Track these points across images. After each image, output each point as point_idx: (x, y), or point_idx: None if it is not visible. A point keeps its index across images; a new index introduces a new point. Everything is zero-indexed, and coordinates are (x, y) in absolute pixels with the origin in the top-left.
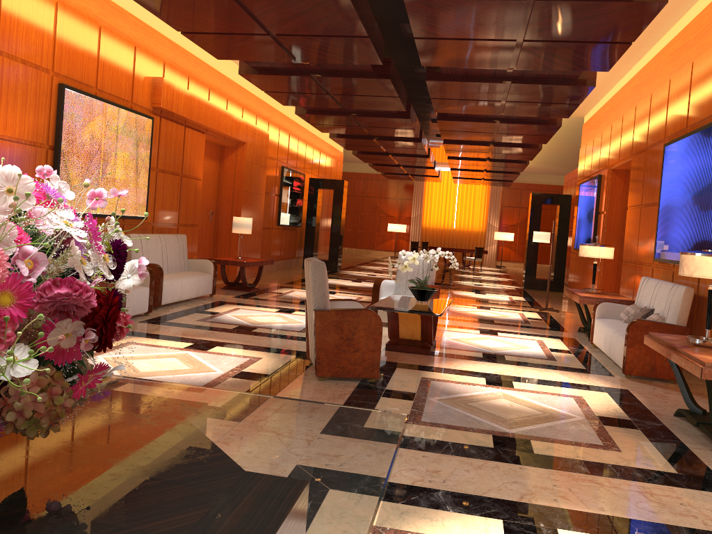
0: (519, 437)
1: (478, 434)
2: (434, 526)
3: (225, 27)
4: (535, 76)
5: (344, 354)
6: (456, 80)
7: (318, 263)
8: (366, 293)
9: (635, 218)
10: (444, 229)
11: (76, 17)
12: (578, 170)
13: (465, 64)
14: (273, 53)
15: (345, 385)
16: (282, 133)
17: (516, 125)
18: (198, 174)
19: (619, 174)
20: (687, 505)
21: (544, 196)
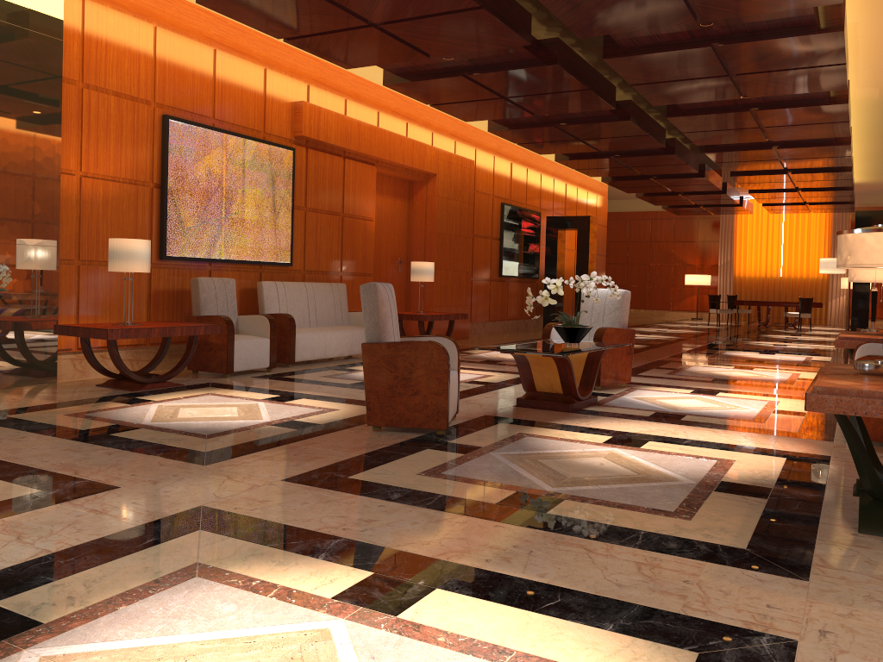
0: (554, 495)
1: (498, 489)
2: (272, 570)
3: (319, 24)
4: (752, 30)
5: (400, 398)
6: (642, 52)
7: (368, 285)
8: None
9: None
10: (766, 278)
11: (181, 40)
12: None
13: (632, 25)
14: (396, 50)
15: (400, 436)
16: (499, 161)
17: (781, 111)
18: (367, 213)
19: None
20: (694, 583)
21: (875, 215)
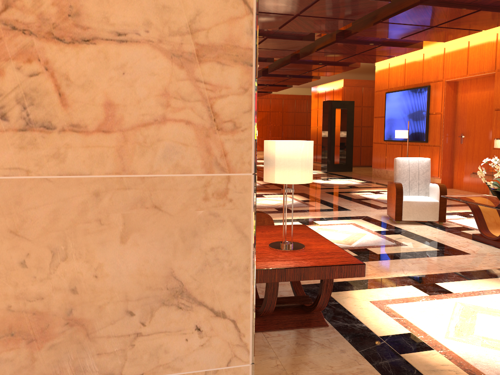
0: None
1: None
2: None
3: None
4: (498, 5)
5: None
6: (442, 5)
7: None
8: (278, 192)
9: None
10: None
11: None
12: (376, 83)
13: None
14: None
15: None
16: None
17: (390, 48)
18: None
19: (450, 85)
20: None
21: (337, 102)
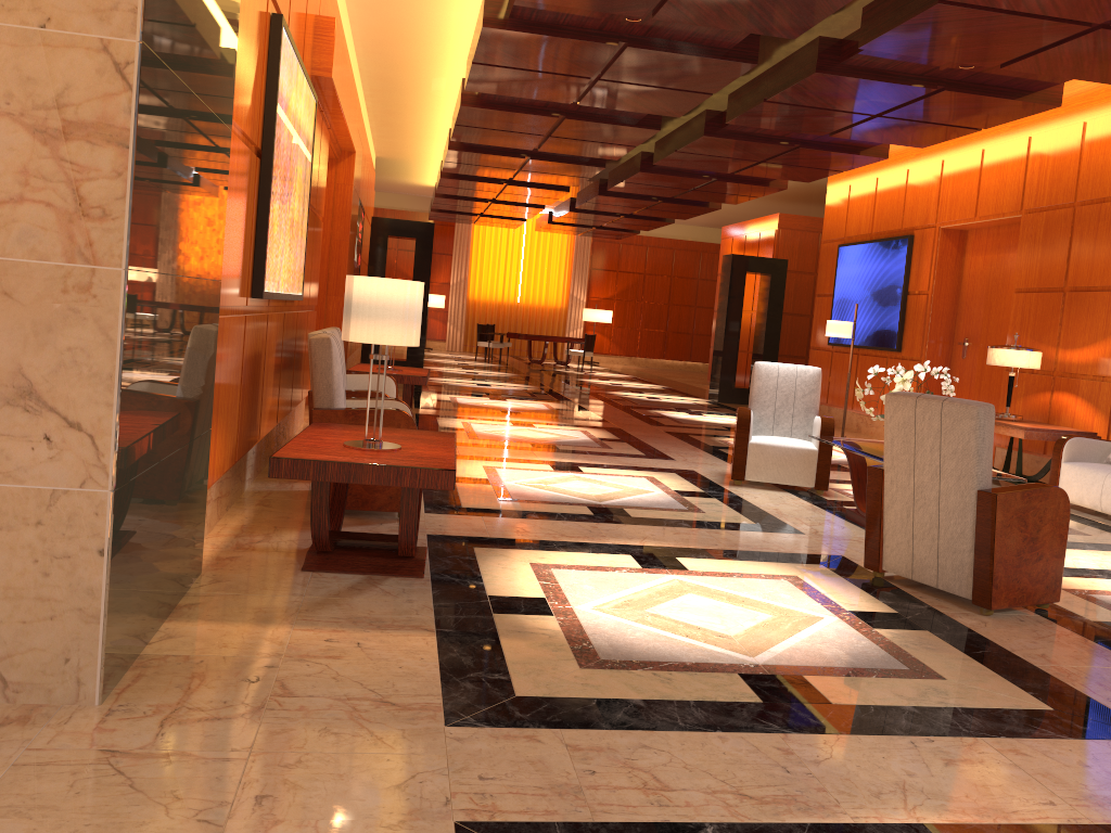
0: None
1: None
2: None
3: None
4: (981, 82)
5: (1025, 567)
6: (863, 76)
7: (986, 406)
8: (570, 423)
9: (1044, 307)
10: (503, 303)
11: None
12: (826, 224)
13: (936, 53)
14: None
15: (1036, 621)
16: None
17: (820, 153)
18: (322, 210)
19: (951, 237)
20: None
21: (750, 260)
